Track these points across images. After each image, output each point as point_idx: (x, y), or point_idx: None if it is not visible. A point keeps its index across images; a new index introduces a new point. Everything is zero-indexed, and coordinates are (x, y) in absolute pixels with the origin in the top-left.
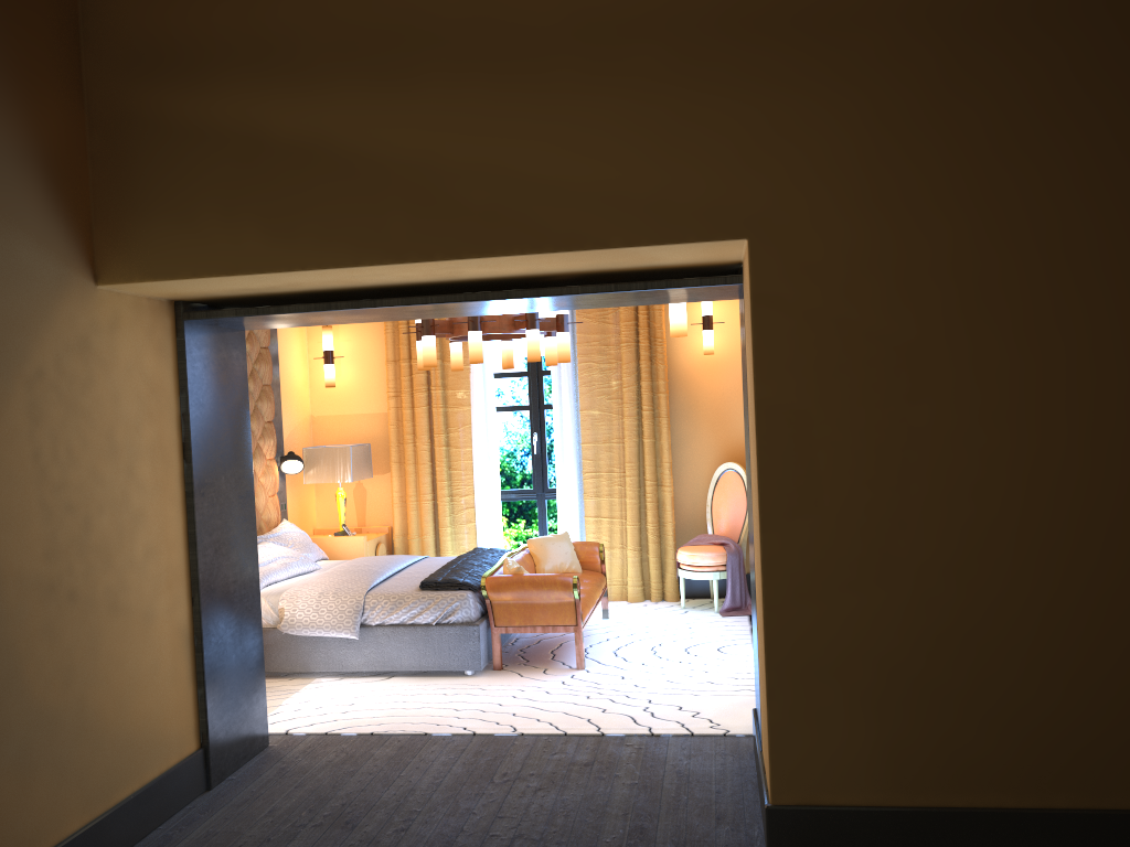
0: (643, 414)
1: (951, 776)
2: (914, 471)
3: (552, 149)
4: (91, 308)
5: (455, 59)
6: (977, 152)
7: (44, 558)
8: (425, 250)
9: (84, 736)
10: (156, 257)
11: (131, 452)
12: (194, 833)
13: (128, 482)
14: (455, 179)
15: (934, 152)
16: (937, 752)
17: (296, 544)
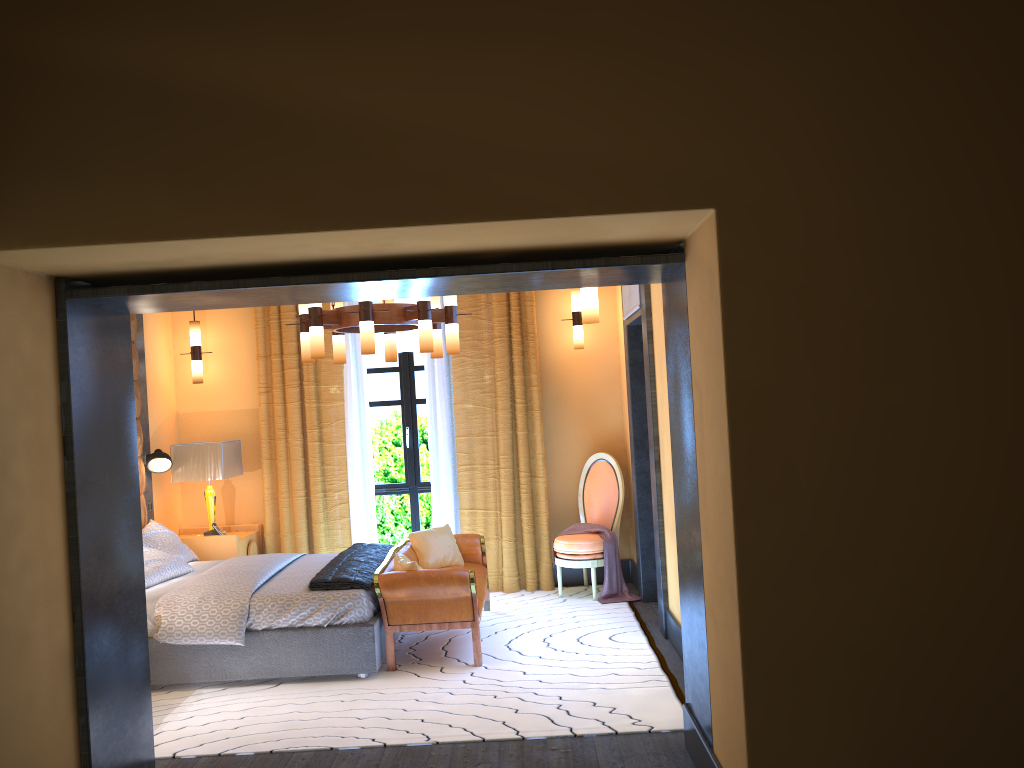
0: (517, 407)
1: None
2: (891, 452)
3: (504, 109)
4: None
5: (395, 8)
6: (945, 123)
7: None
8: (362, 216)
9: None
10: (41, 220)
11: (6, 447)
12: None
13: (2, 482)
14: (396, 138)
15: (903, 122)
16: (922, 750)
17: (166, 545)
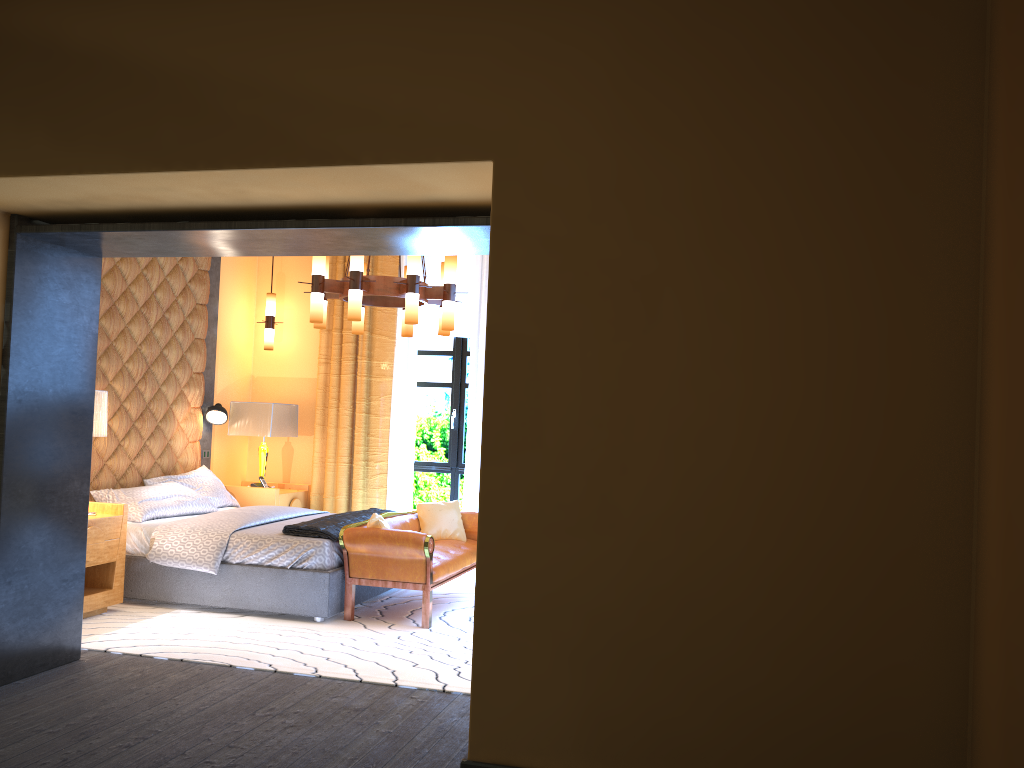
0: None
1: (657, 751)
2: (641, 413)
3: (315, 64)
4: None
5: None
6: (729, 80)
7: None
8: (190, 160)
9: None
10: None
11: None
12: None
13: None
14: (224, 91)
15: (685, 78)
16: (643, 722)
17: (205, 487)
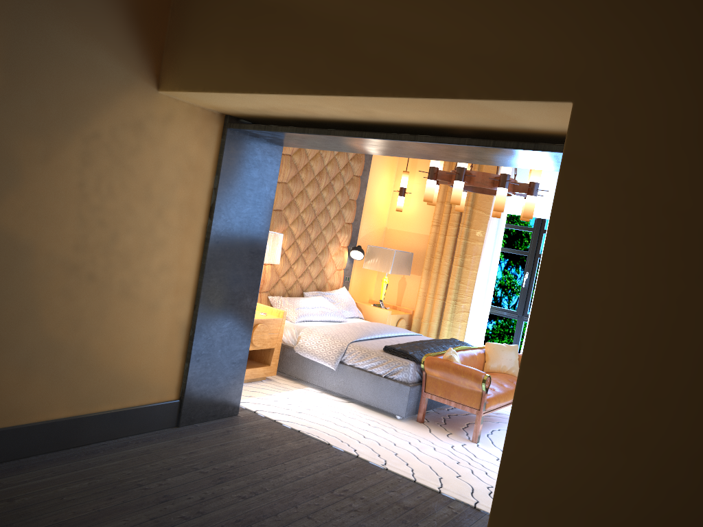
0: None
1: None
2: (681, 353)
3: (433, 13)
4: (150, 104)
5: None
6: None
7: (73, 249)
8: (331, 87)
9: (81, 364)
10: (188, 76)
11: (164, 202)
12: (140, 447)
13: (156, 220)
14: (362, 33)
15: None
16: None
17: (341, 303)
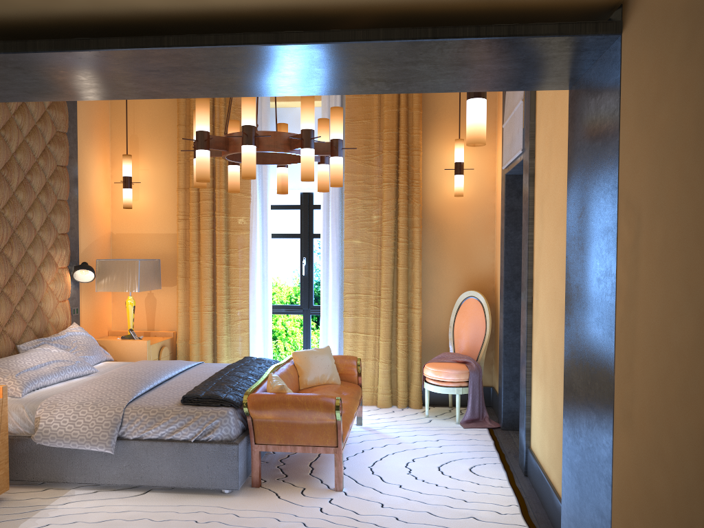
0: (399, 245)
1: None
2: None
3: None
4: None
5: None
6: None
7: None
8: None
9: None
10: None
11: None
12: None
13: None
14: None
15: None
16: None
17: (79, 346)
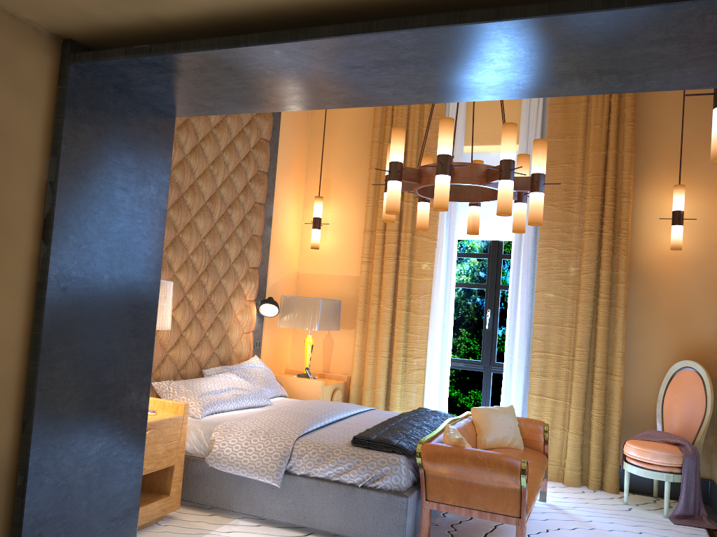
0: (600, 301)
1: None
2: None
3: None
4: None
5: None
6: None
7: None
8: None
9: None
10: None
11: None
12: None
13: None
14: None
15: None
16: None
17: (258, 378)
